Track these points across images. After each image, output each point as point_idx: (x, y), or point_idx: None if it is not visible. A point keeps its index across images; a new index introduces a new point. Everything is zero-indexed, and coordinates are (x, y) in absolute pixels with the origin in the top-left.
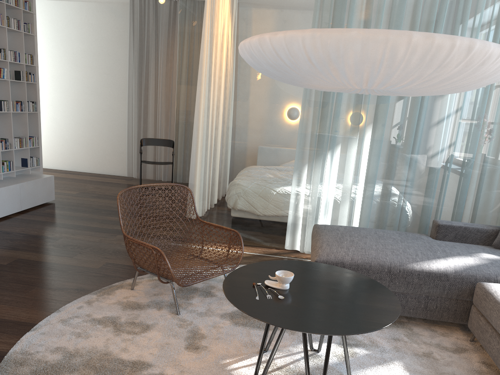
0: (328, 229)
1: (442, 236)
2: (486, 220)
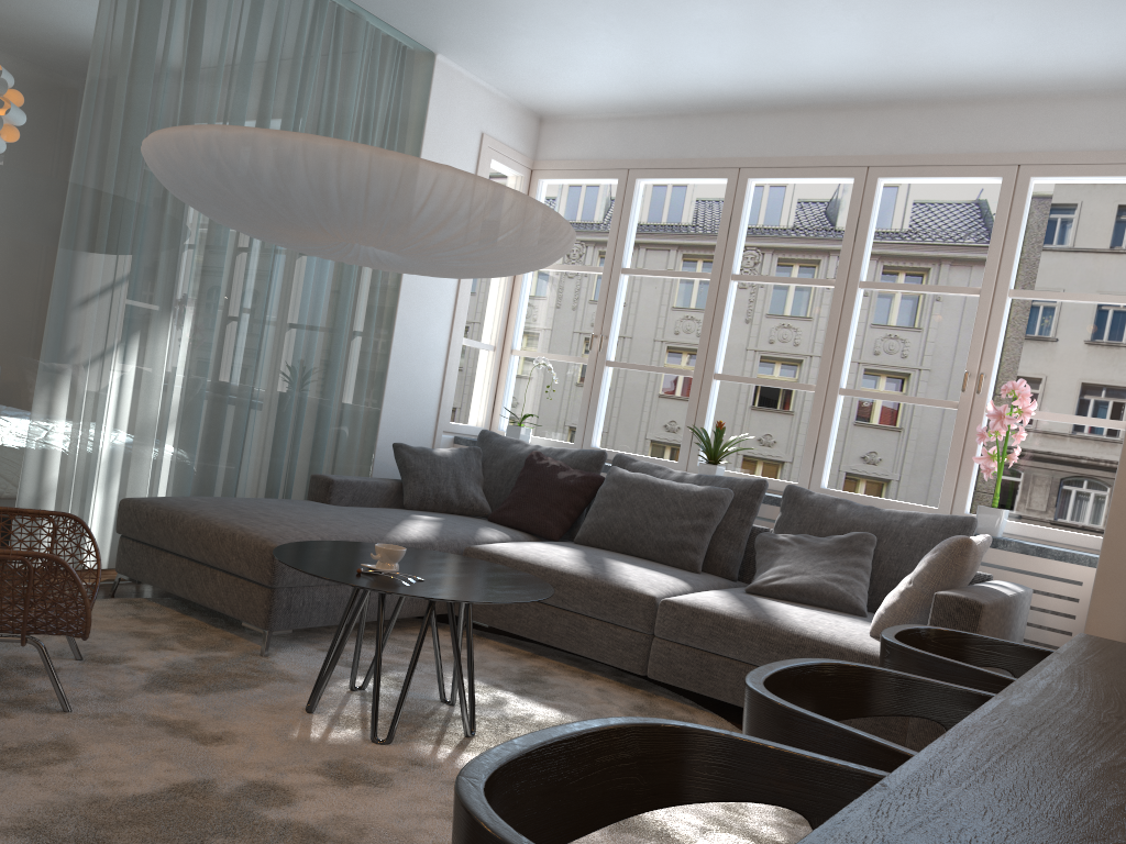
0: (181, 502)
1: (338, 499)
2: (355, 473)
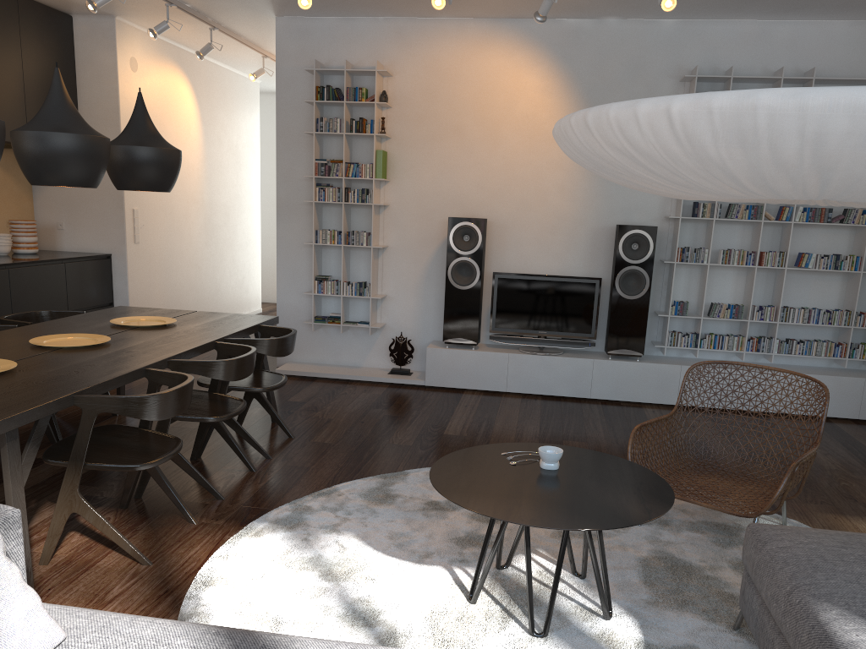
0: None
1: None
2: None
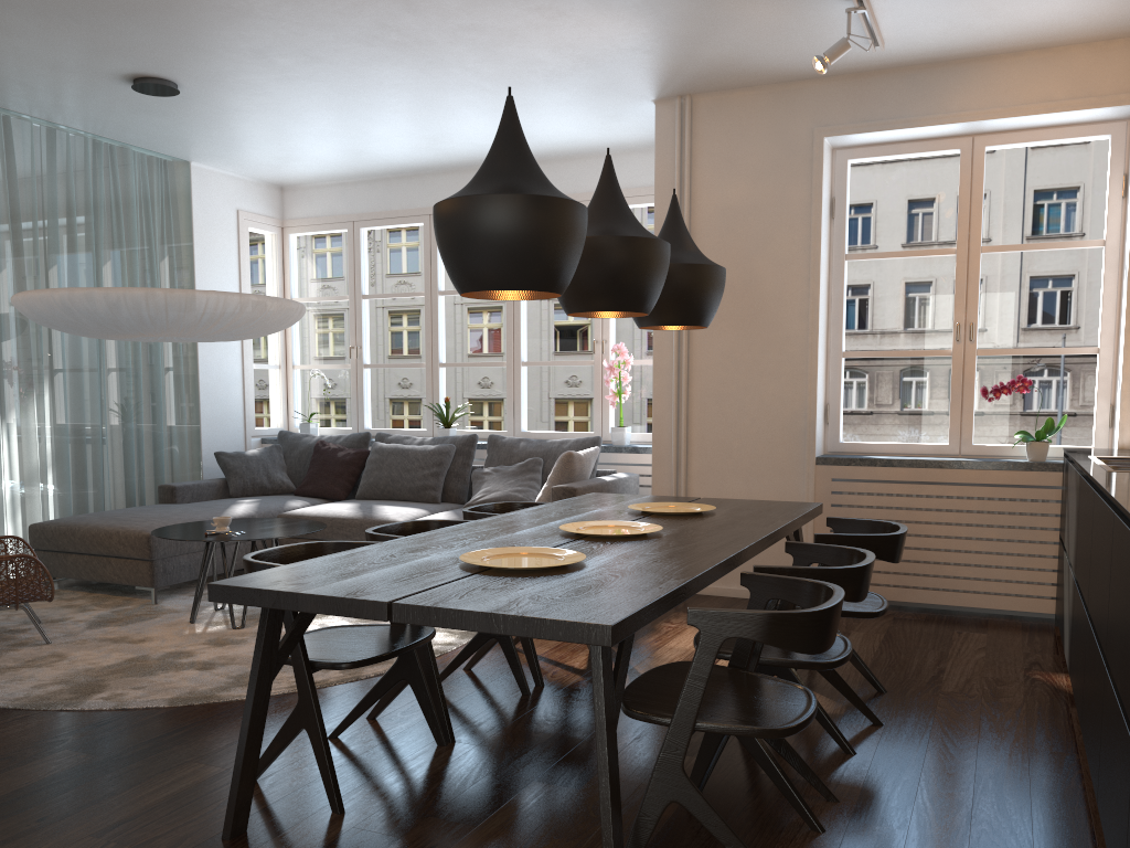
0: (73, 519)
1: (181, 499)
2: (190, 479)
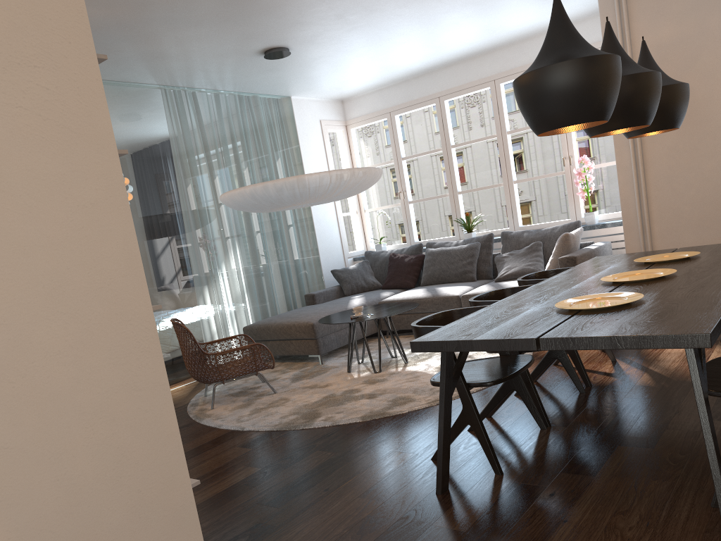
0: (266, 321)
1: (318, 301)
2: (318, 288)
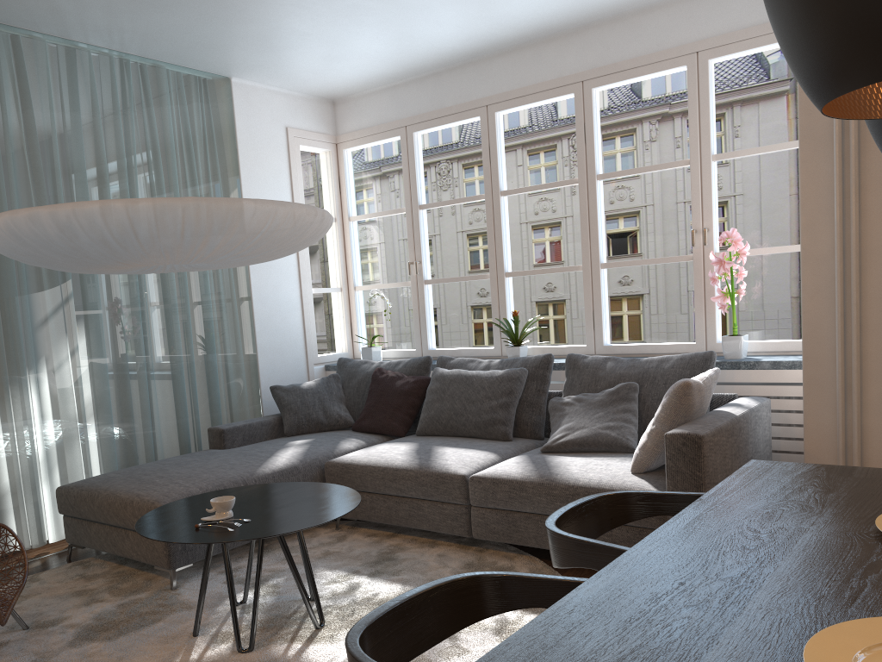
0: (99, 481)
1: (231, 442)
2: (249, 415)
